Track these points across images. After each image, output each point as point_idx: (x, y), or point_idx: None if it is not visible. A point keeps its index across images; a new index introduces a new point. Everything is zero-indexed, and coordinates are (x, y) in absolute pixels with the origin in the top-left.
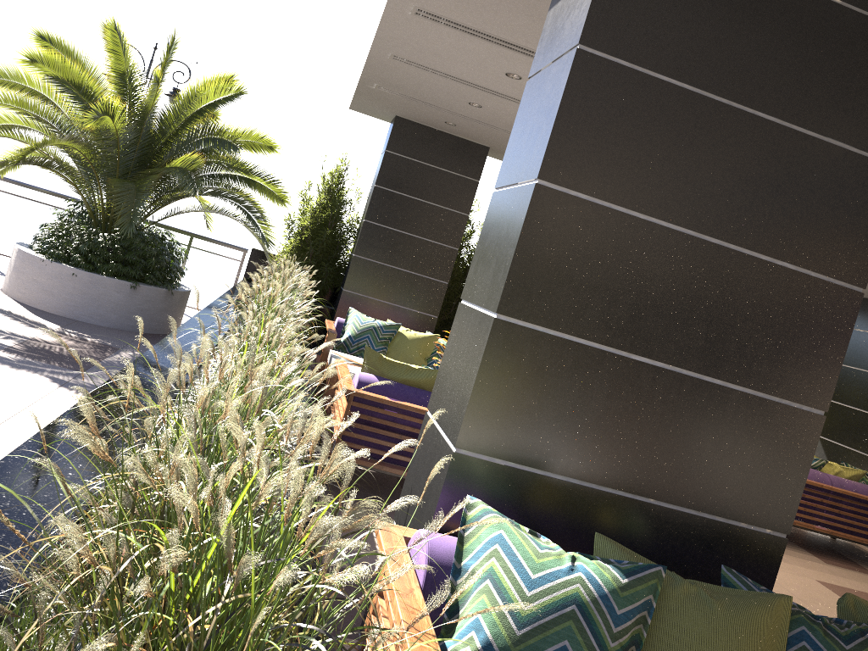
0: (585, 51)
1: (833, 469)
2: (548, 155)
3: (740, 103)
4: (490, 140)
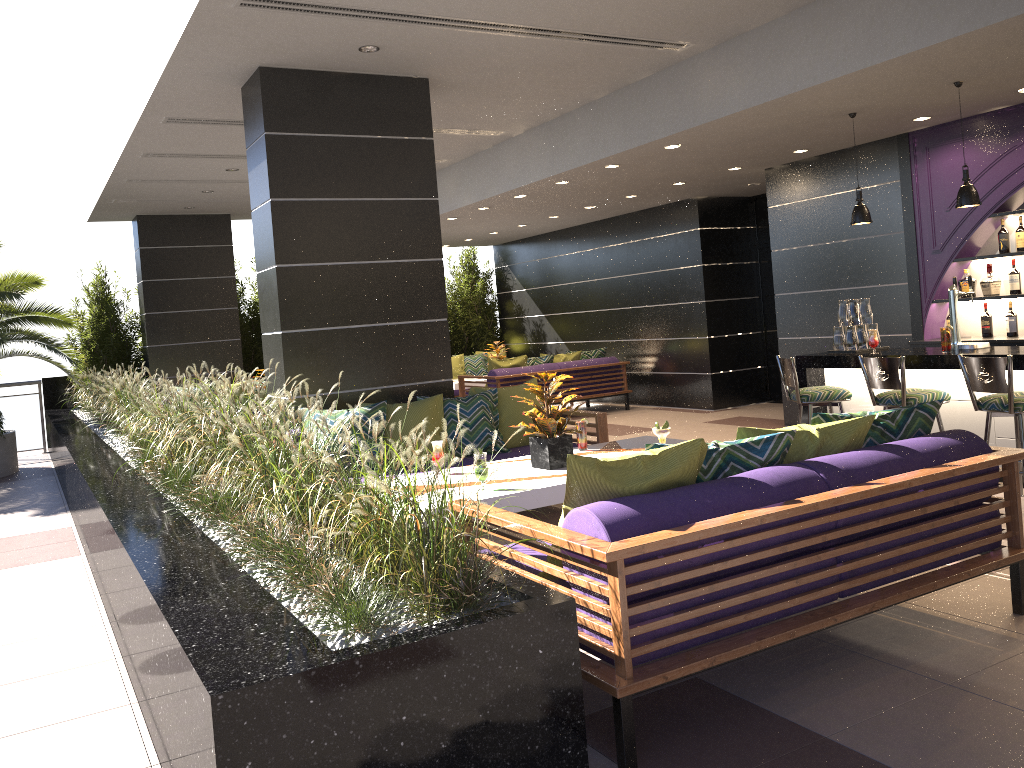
0: (274, 200)
1: (561, 358)
2: (276, 252)
3: (354, 198)
4: (229, 209)
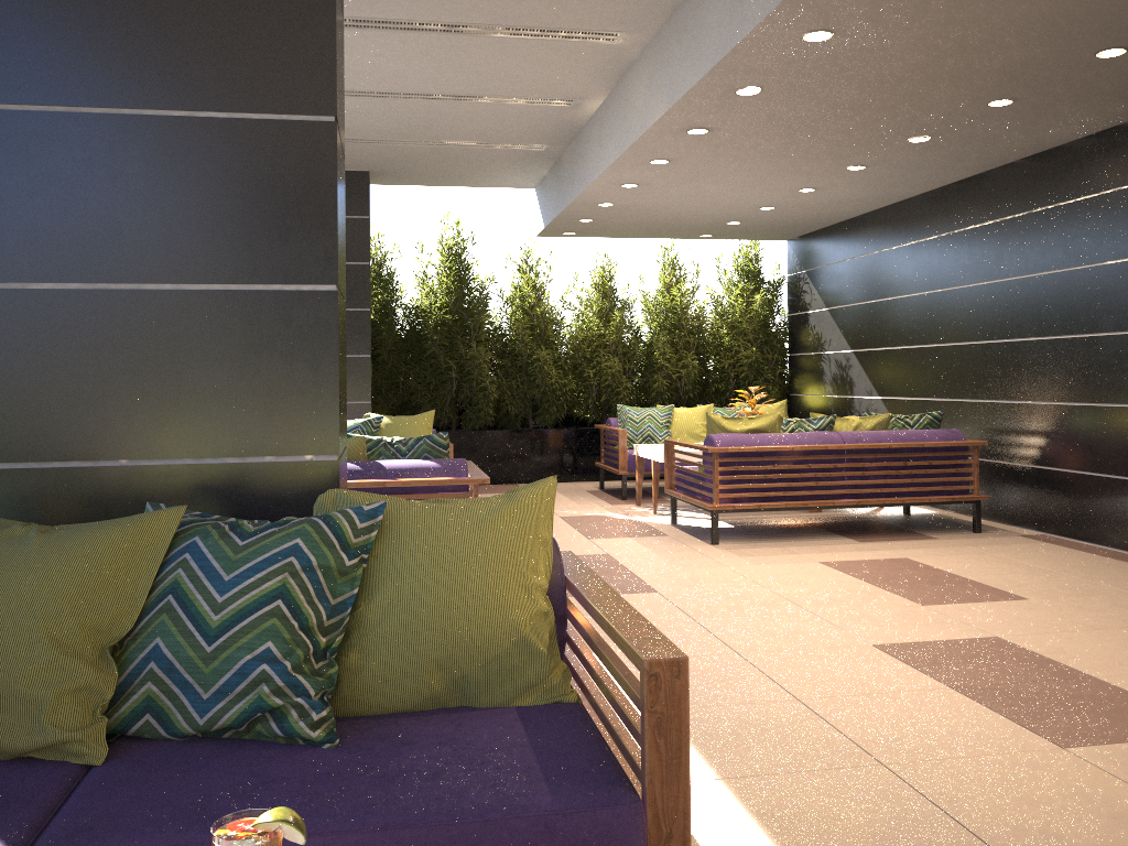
0: None
1: (850, 424)
2: None
3: None
4: (358, 160)
